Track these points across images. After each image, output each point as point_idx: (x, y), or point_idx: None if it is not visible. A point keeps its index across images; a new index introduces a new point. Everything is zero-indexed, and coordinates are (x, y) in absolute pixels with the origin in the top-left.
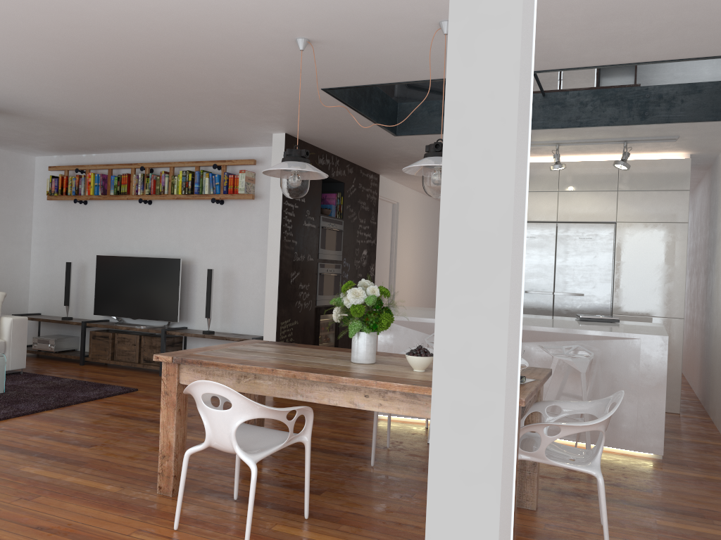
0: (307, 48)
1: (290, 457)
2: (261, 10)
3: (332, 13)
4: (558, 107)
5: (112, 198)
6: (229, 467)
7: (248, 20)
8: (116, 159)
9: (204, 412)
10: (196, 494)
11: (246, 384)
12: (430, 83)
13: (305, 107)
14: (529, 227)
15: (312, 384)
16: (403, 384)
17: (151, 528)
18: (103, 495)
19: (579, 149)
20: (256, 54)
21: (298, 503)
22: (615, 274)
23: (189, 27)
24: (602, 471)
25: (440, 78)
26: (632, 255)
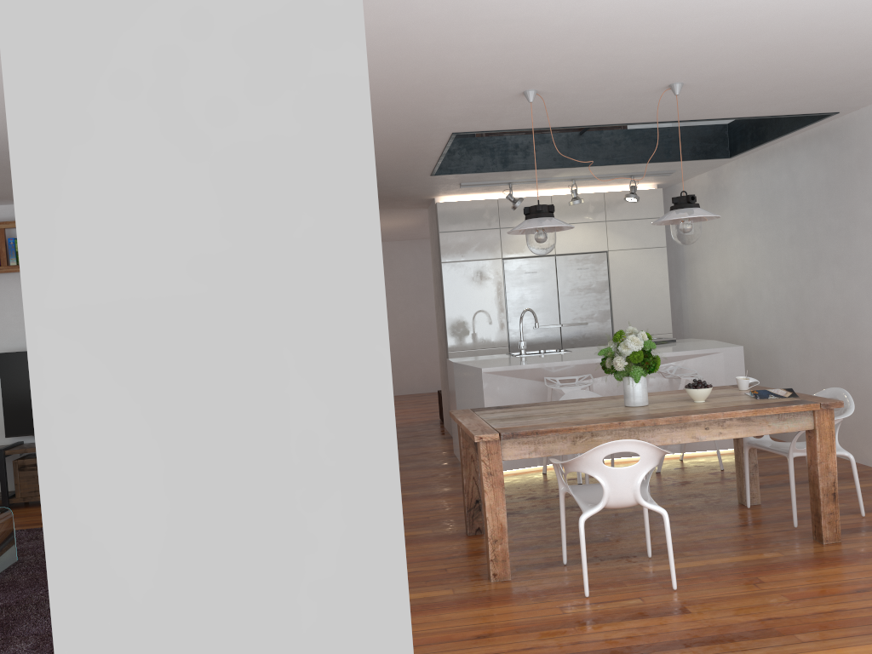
0: (517, 98)
1: (509, 524)
2: (546, 67)
3: (603, 72)
4: (595, 146)
5: (13, 270)
6: (485, 546)
7: (517, 73)
8: (2, 214)
9: (603, 473)
10: (524, 571)
11: (582, 444)
12: (658, 138)
13: (395, 150)
14: (530, 262)
15: (653, 429)
16: (747, 410)
17: (565, 603)
18: (451, 599)
19: (577, 183)
20: (456, 101)
21: (614, 551)
22: (612, 300)
23: (442, 76)
24: (732, 469)
25: (582, 125)
26: (625, 281)
